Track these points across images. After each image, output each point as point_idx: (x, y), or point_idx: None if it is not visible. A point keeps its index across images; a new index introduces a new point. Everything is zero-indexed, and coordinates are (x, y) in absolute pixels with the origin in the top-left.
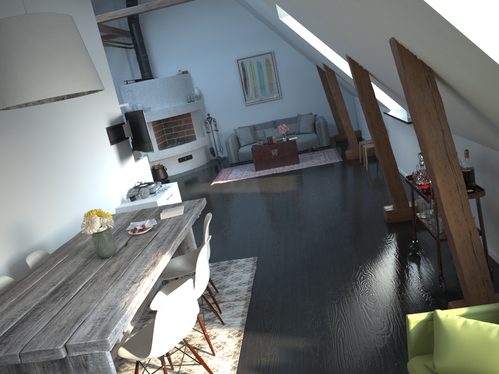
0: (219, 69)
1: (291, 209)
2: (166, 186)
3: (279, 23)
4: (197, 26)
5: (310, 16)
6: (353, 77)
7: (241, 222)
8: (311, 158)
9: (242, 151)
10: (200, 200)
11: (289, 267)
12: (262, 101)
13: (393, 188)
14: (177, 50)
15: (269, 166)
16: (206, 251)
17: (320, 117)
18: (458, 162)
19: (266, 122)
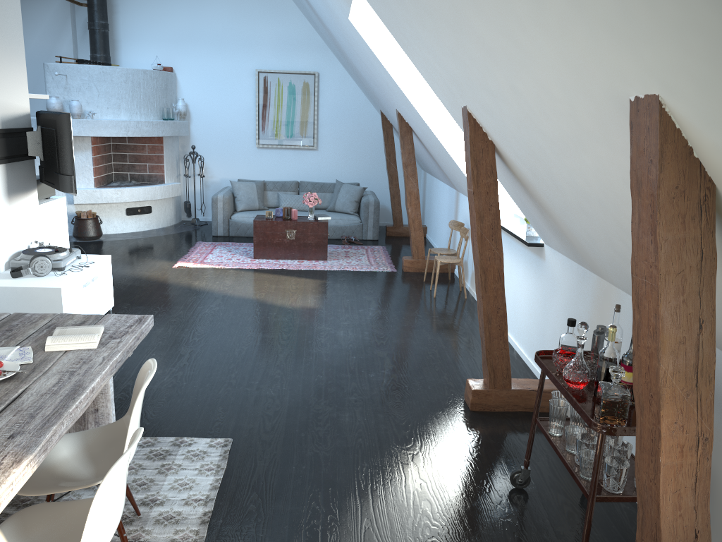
0: (225, 79)
1: (305, 346)
2: (88, 260)
3: (344, 28)
4: (204, 0)
5: (425, 20)
6: (466, 149)
7: (215, 354)
8: (347, 256)
9: (238, 220)
10: (141, 320)
11: (291, 477)
12: (285, 147)
13: (492, 354)
14: (162, 31)
15: (278, 255)
16: (125, 465)
17: (370, 193)
18: (714, 391)
19: (286, 181)
